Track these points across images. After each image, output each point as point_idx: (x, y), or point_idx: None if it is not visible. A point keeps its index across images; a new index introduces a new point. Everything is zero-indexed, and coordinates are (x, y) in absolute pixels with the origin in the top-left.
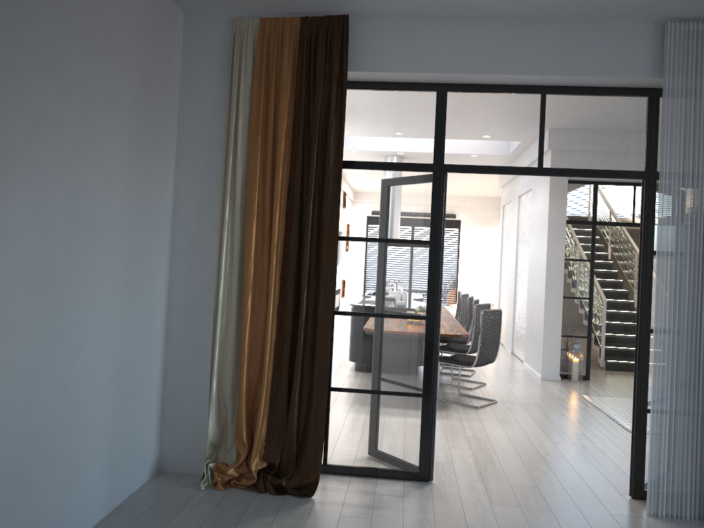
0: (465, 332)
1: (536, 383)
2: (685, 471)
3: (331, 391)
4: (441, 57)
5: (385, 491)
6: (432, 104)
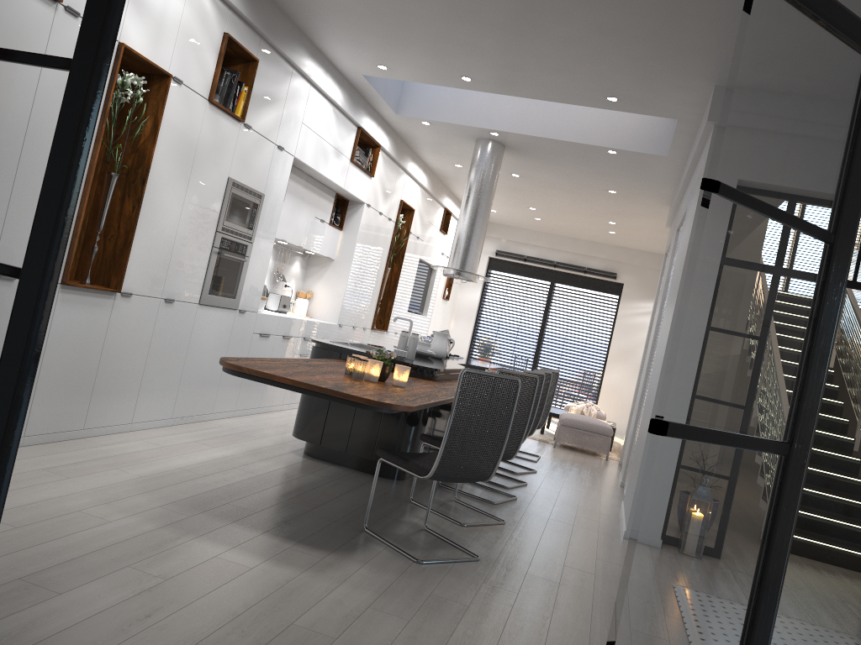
0: (412, 403)
1: (606, 543)
2: None
3: None
4: None
5: None
6: None
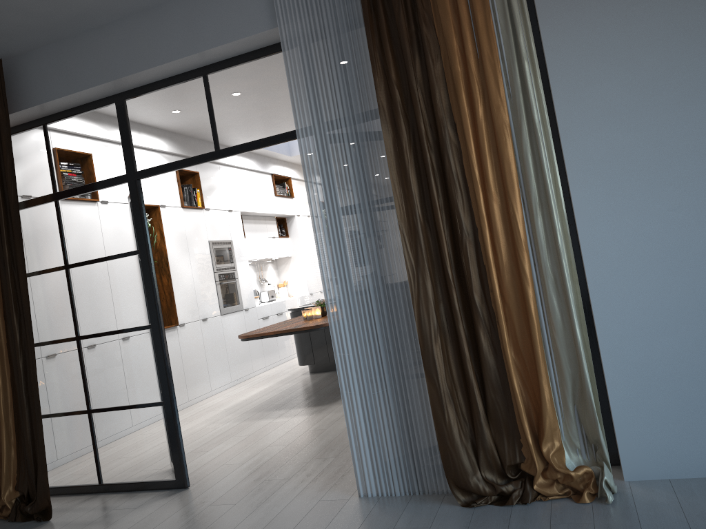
0: None
1: None
2: (385, 443)
3: (91, 413)
4: (90, 71)
5: (128, 504)
6: (114, 116)
